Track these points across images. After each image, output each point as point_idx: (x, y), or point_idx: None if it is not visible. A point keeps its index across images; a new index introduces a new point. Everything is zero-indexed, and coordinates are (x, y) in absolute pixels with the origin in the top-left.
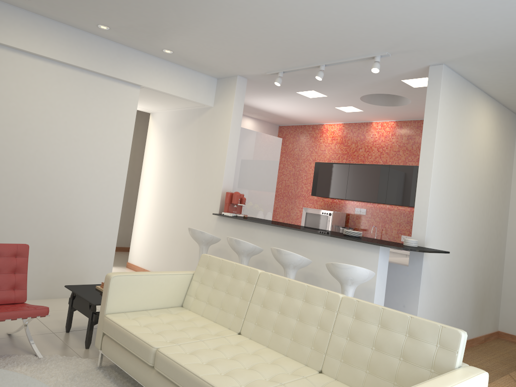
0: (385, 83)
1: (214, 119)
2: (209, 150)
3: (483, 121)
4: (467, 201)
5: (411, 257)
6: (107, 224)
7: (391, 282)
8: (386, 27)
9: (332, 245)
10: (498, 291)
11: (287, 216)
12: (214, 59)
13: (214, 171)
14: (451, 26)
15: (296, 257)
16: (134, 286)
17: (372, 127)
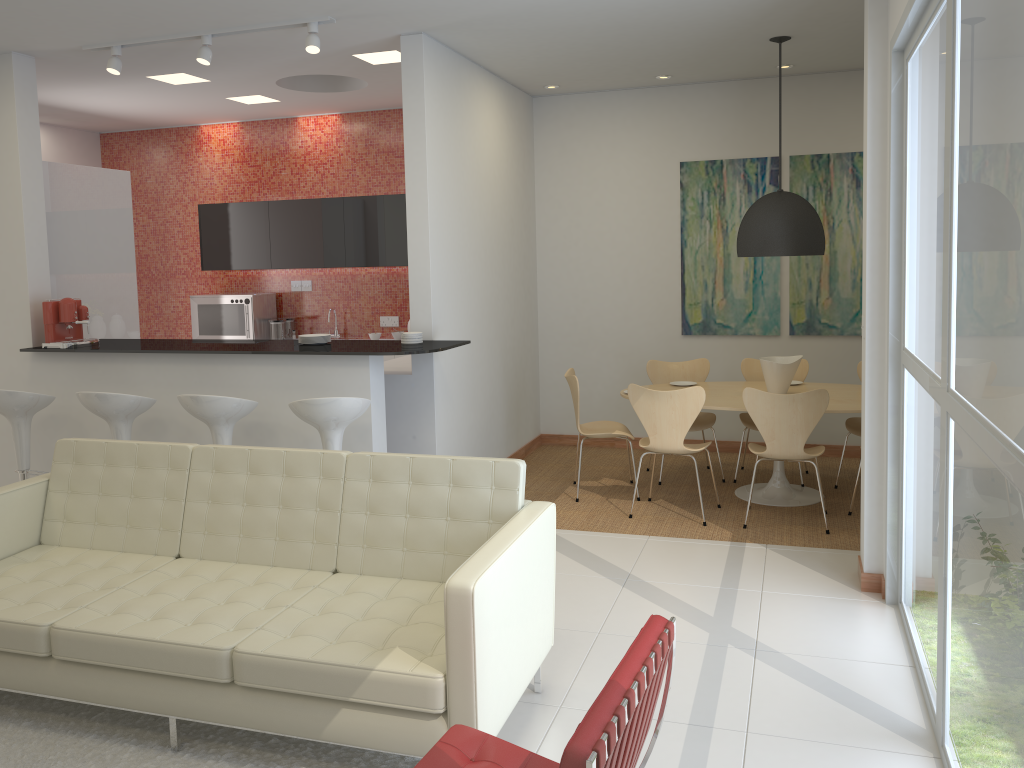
0: (324, 59)
1: None
2: None
3: (488, 117)
4: (482, 252)
5: (415, 359)
6: None
7: (389, 405)
8: None
9: (288, 368)
10: (534, 376)
11: (158, 316)
12: None
13: (0, 262)
14: None
15: (231, 403)
16: None
17: (298, 127)
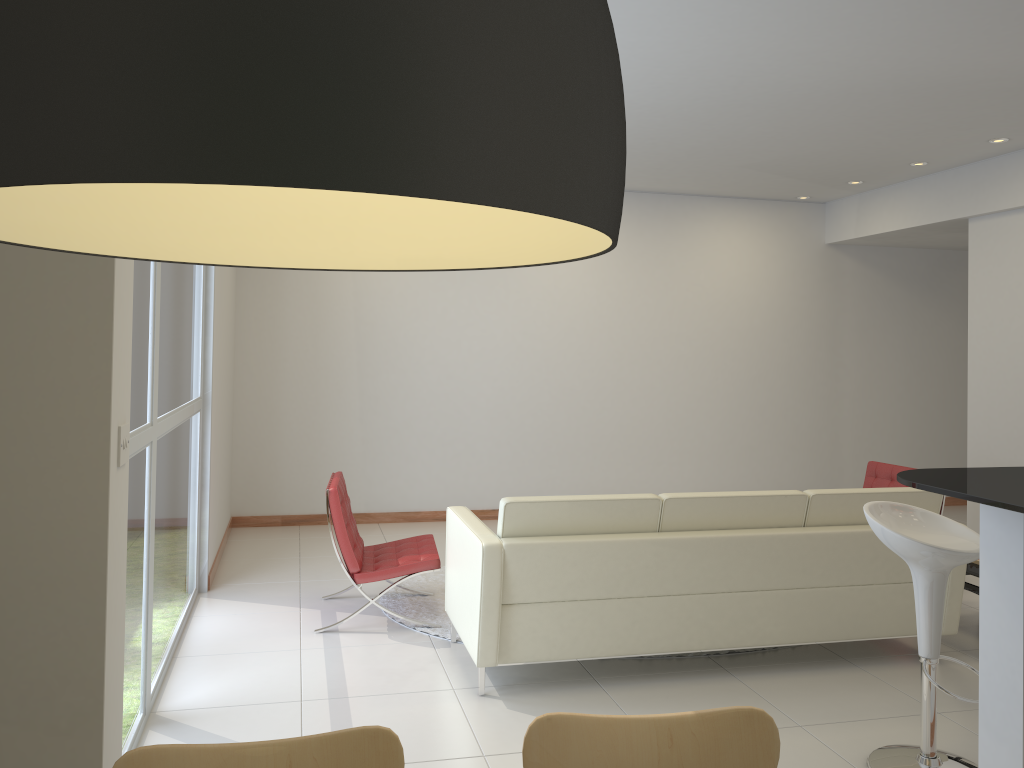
0: None
1: None
2: None
3: None
4: None
5: None
6: None
7: None
8: None
9: None
10: None
11: None
12: None
13: None
14: None
15: None
16: None
17: None
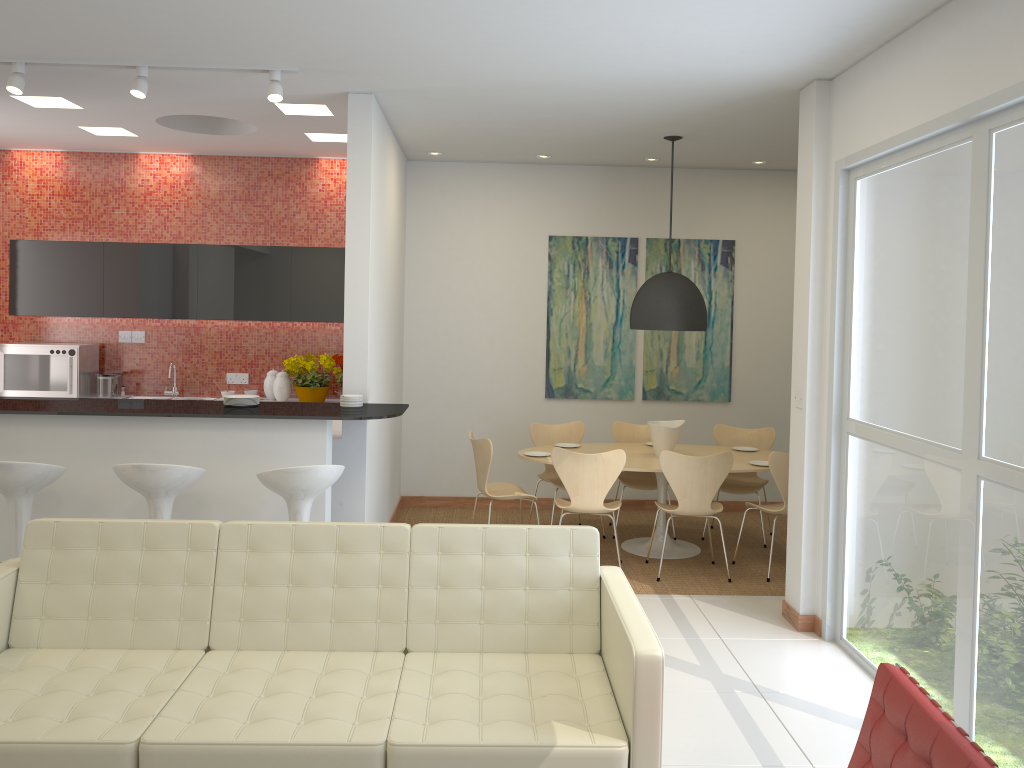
0: (240, 104)
1: None
2: None
3: (392, 179)
4: (386, 313)
5: (346, 422)
6: None
7: None
8: (337, 38)
9: (227, 432)
10: (400, 437)
11: None
12: None
13: None
14: (436, 55)
15: (185, 472)
16: None
17: (139, 164)
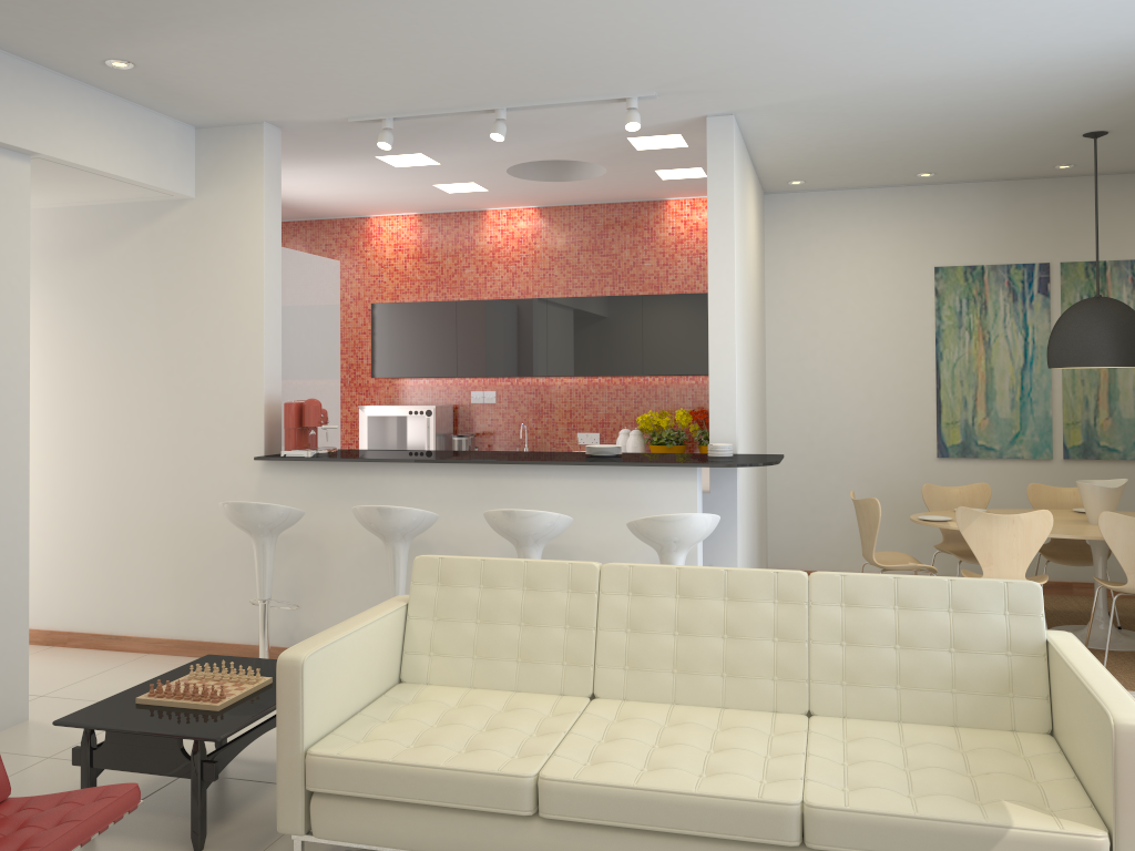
0: (592, 142)
1: (207, 230)
2: (202, 306)
3: (752, 211)
4: (750, 359)
5: (714, 475)
6: (1, 537)
7: None
8: (700, 51)
9: (592, 481)
10: (766, 502)
11: None
12: (240, 87)
13: (230, 357)
14: (808, 58)
15: (554, 519)
16: (336, 668)
17: (487, 221)
